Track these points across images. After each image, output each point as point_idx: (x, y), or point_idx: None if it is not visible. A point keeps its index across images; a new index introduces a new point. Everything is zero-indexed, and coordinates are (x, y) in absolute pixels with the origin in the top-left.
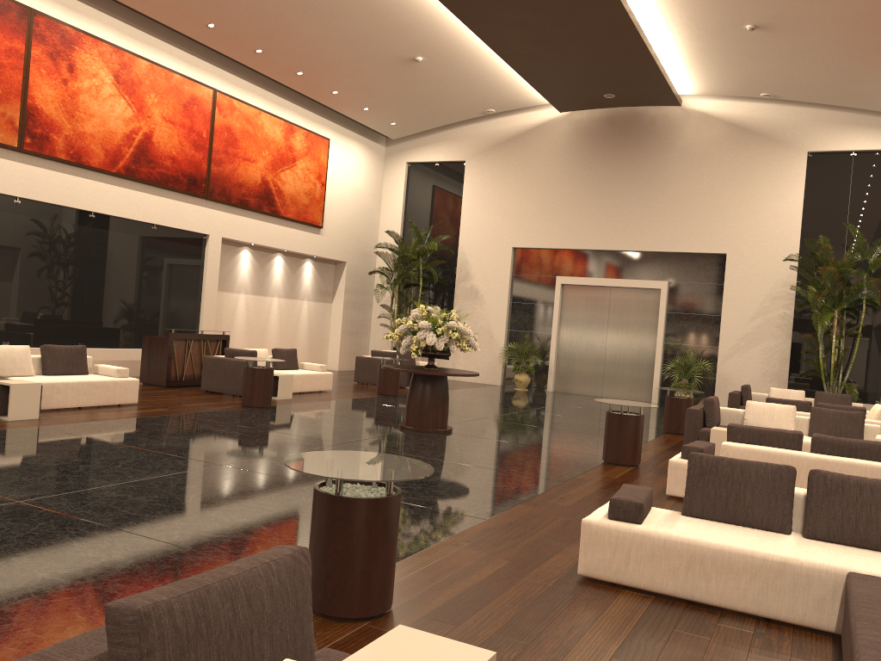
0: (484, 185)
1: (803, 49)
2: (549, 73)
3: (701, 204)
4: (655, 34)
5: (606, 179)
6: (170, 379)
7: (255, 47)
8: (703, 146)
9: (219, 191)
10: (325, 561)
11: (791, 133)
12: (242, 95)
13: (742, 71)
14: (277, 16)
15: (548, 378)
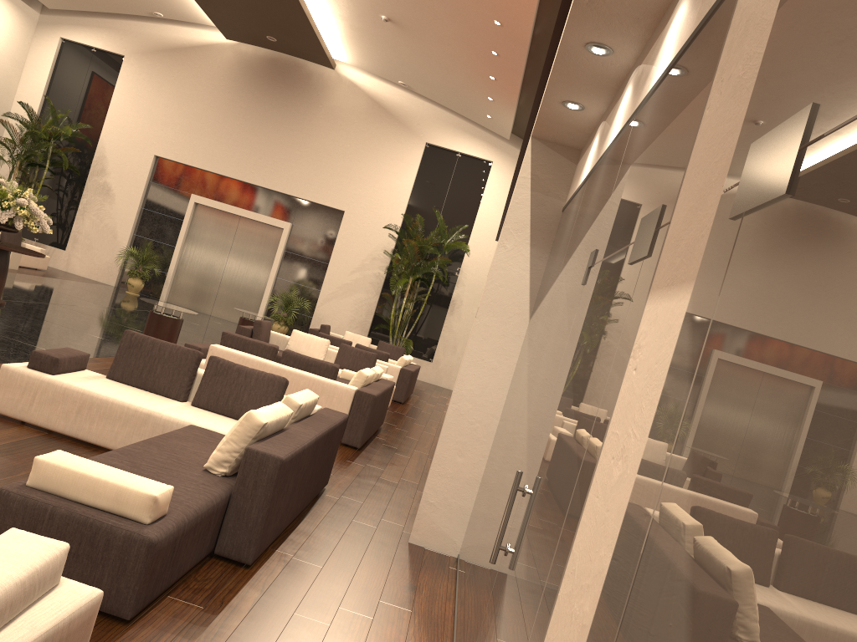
0: (139, 86)
1: (426, 53)
2: None
3: (334, 162)
4: None
5: (257, 116)
6: None
7: None
8: (346, 112)
9: None
10: None
11: (417, 123)
12: None
13: (383, 55)
14: None
15: (163, 288)
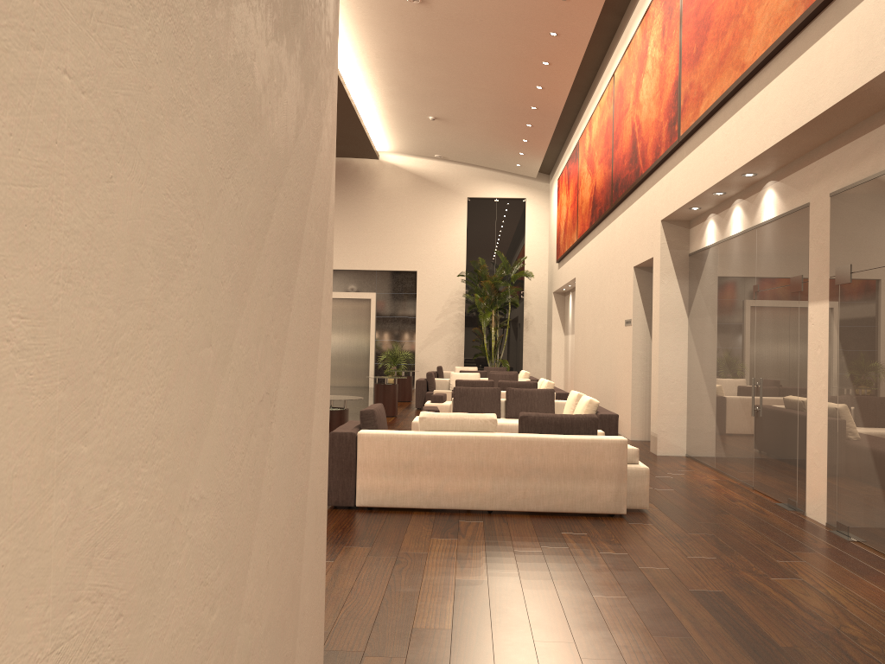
0: None
1: (465, 133)
2: None
3: (397, 234)
4: (366, 114)
5: None
6: None
7: None
8: (396, 190)
9: None
10: None
11: (456, 184)
12: None
13: (423, 140)
14: None
15: None
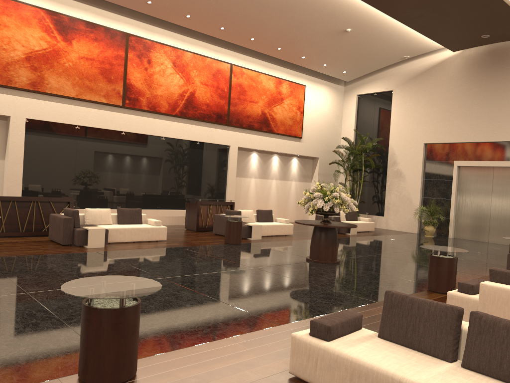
0: (405, 104)
1: None
2: (436, 27)
3: None
4: None
5: (488, 93)
6: (199, 227)
7: (249, 37)
8: None
9: (235, 121)
10: (81, 346)
11: None
12: (248, 65)
13: None
14: (256, 17)
15: (449, 229)
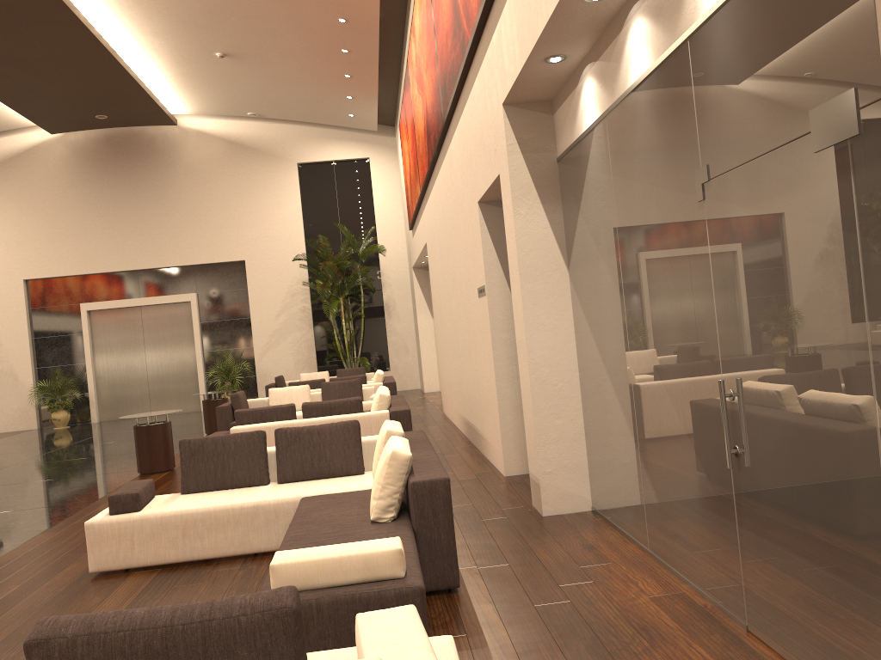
0: None
1: (271, 75)
2: (28, 95)
3: (214, 217)
4: (133, 58)
5: (115, 200)
6: None
7: None
8: (206, 162)
9: None
10: None
11: (281, 148)
12: None
13: (225, 93)
14: None
15: (91, 409)
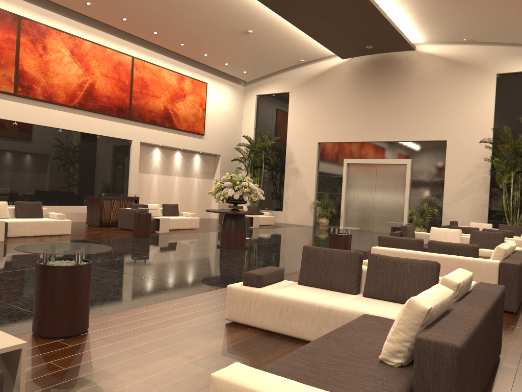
0: (300, 106)
1: (480, 7)
2: (328, 35)
3: (430, 110)
4: (386, 6)
5: (372, 98)
6: (102, 222)
7: (152, 31)
8: (430, 74)
9: (137, 115)
10: (37, 303)
11: (486, 63)
12: (150, 59)
13: (447, 25)
14: (160, 11)
15: (340, 220)
